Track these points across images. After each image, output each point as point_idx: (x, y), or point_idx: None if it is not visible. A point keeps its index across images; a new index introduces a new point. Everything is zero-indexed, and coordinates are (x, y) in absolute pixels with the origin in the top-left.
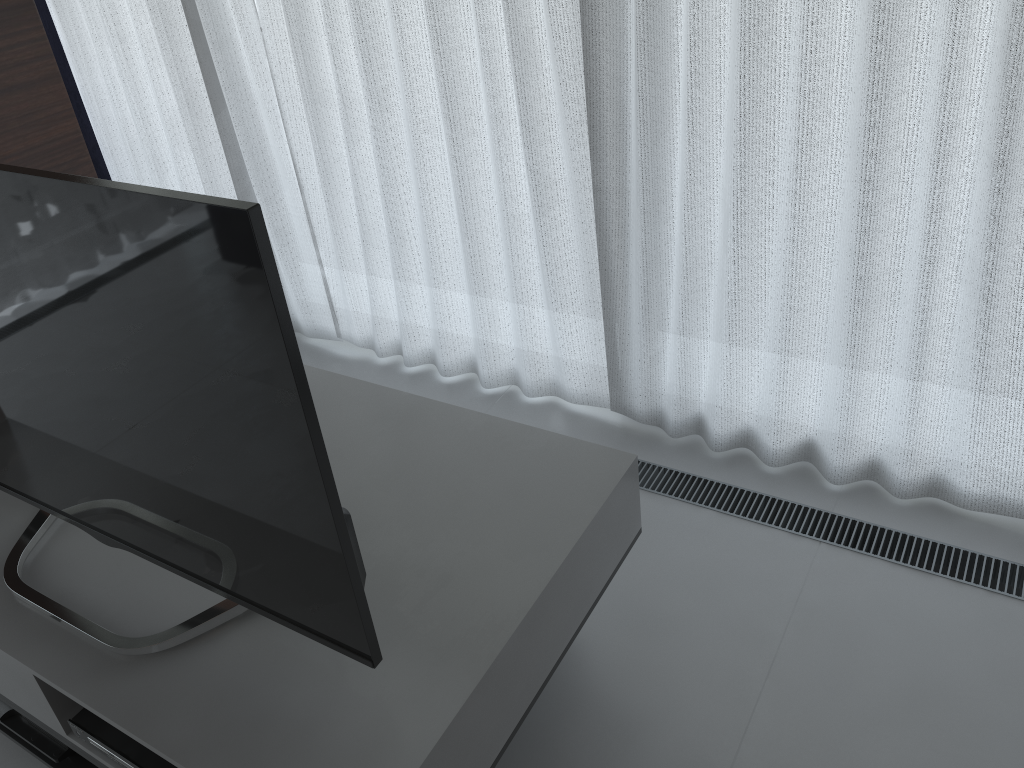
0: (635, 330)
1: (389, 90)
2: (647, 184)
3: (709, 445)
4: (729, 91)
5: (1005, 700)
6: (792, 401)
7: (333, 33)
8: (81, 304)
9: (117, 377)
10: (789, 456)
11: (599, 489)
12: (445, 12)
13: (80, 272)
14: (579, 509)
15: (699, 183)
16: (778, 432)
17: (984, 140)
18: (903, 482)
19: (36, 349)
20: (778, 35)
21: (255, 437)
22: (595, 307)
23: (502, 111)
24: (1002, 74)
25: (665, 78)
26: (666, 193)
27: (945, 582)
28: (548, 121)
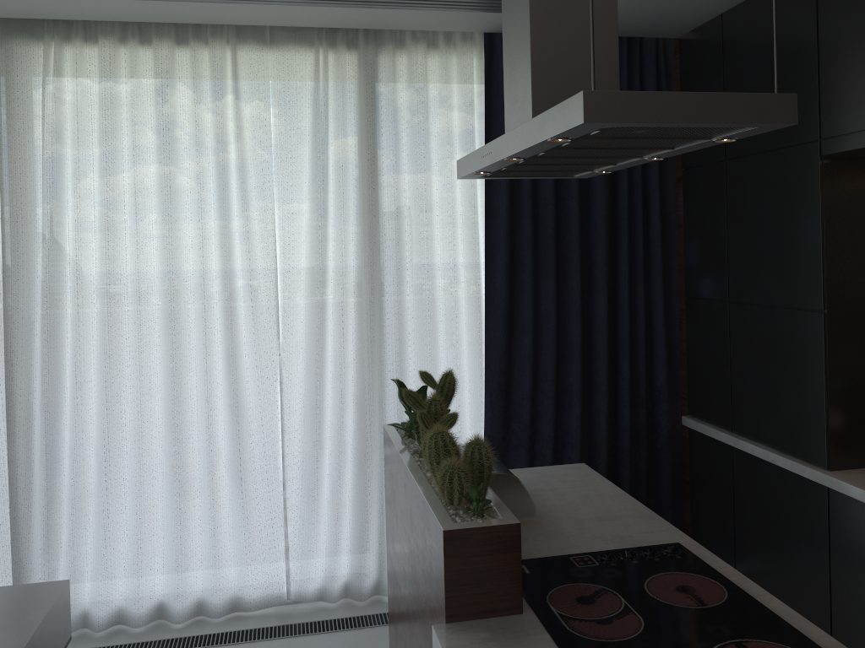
0: (37, 556)
1: None
2: (49, 449)
3: (94, 629)
4: (98, 391)
5: None
6: (148, 574)
7: None
8: None
9: None
10: (149, 617)
11: (51, 595)
12: None
13: None
14: (41, 605)
15: (82, 445)
16: (141, 599)
17: (227, 400)
18: (217, 605)
19: None
20: (124, 360)
21: None
22: (4, 550)
23: None
24: (229, 368)
25: (60, 387)
26: (60, 456)
27: (247, 644)
28: None
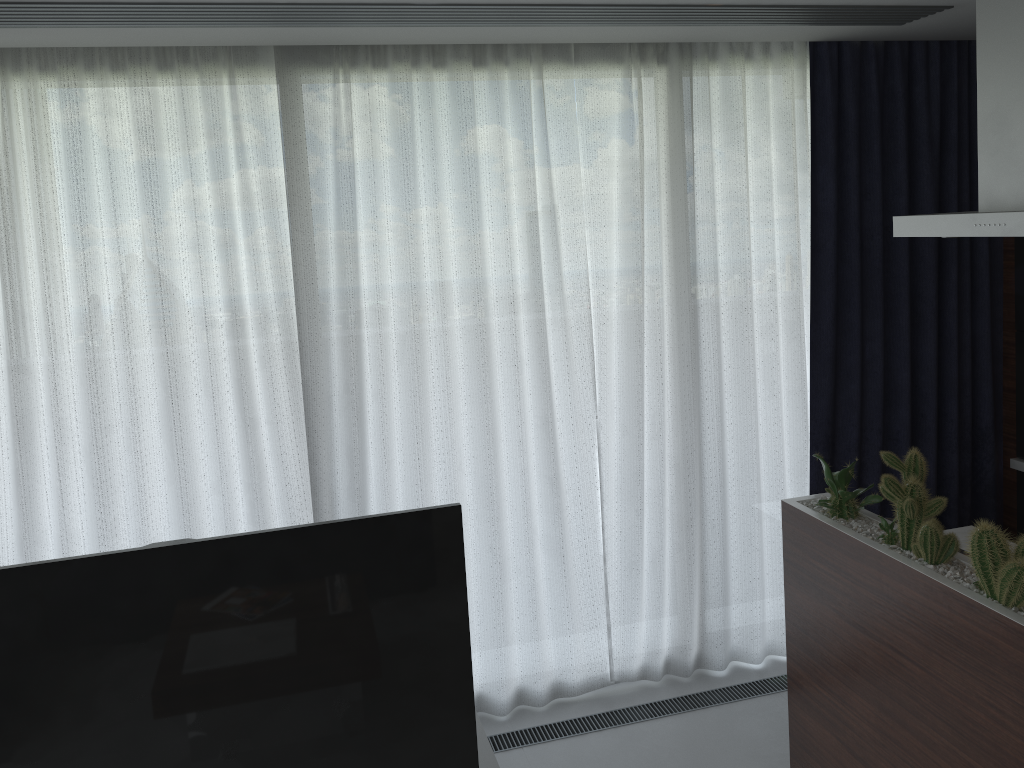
0: None
1: (119, 518)
2: None
3: None
4: (406, 469)
5: (660, 766)
6: None
7: (65, 480)
8: (288, 614)
9: (301, 663)
10: None
11: None
12: (189, 448)
13: (300, 587)
14: None
15: None
16: None
17: (542, 470)
18: (541, 693)
19: (207, 679)
20: (431, 433)
21: (423, 653)
22: None
23: (234, 514)
24: (547, 436)
25: (366, 468)
26: None
27: (594, 733)
28: (272, 514)
